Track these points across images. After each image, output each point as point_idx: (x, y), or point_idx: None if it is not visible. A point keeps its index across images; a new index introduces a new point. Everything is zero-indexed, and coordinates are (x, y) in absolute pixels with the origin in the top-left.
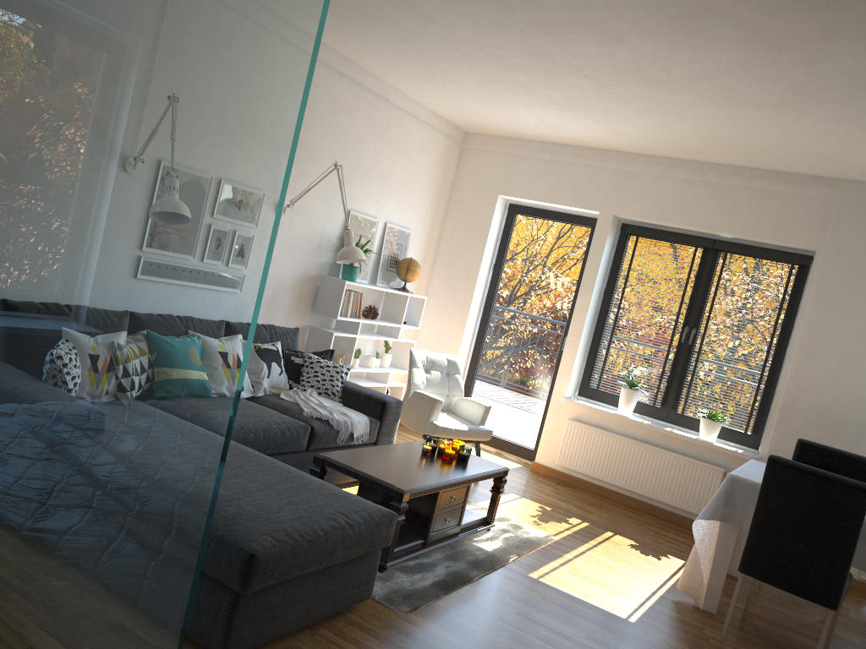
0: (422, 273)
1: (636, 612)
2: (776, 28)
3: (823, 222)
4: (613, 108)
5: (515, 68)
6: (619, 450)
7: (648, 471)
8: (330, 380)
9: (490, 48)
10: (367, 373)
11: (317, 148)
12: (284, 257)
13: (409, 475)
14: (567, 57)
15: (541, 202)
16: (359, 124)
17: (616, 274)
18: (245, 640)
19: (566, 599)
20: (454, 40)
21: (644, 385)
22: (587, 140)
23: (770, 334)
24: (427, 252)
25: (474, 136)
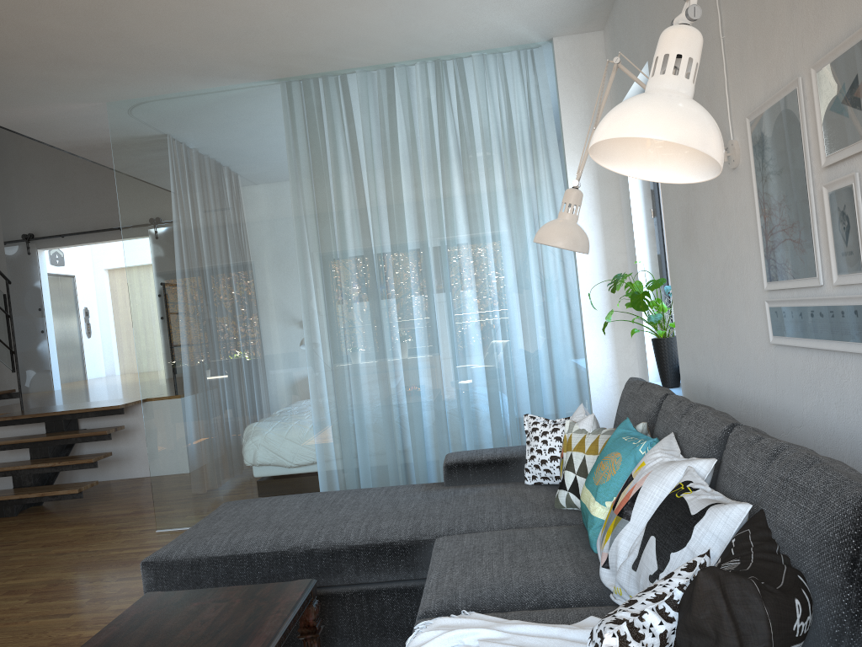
0: None
1: None
2: None
3: None
4: None
5: None
6: None
7: None
8: None
9: None
10: None
11: None
12: None
13: (151, 620)
14: None
15: None
16: None
17: None
18: None
19: None
20: None
21: None
22: None
23: None
24: None
25: None
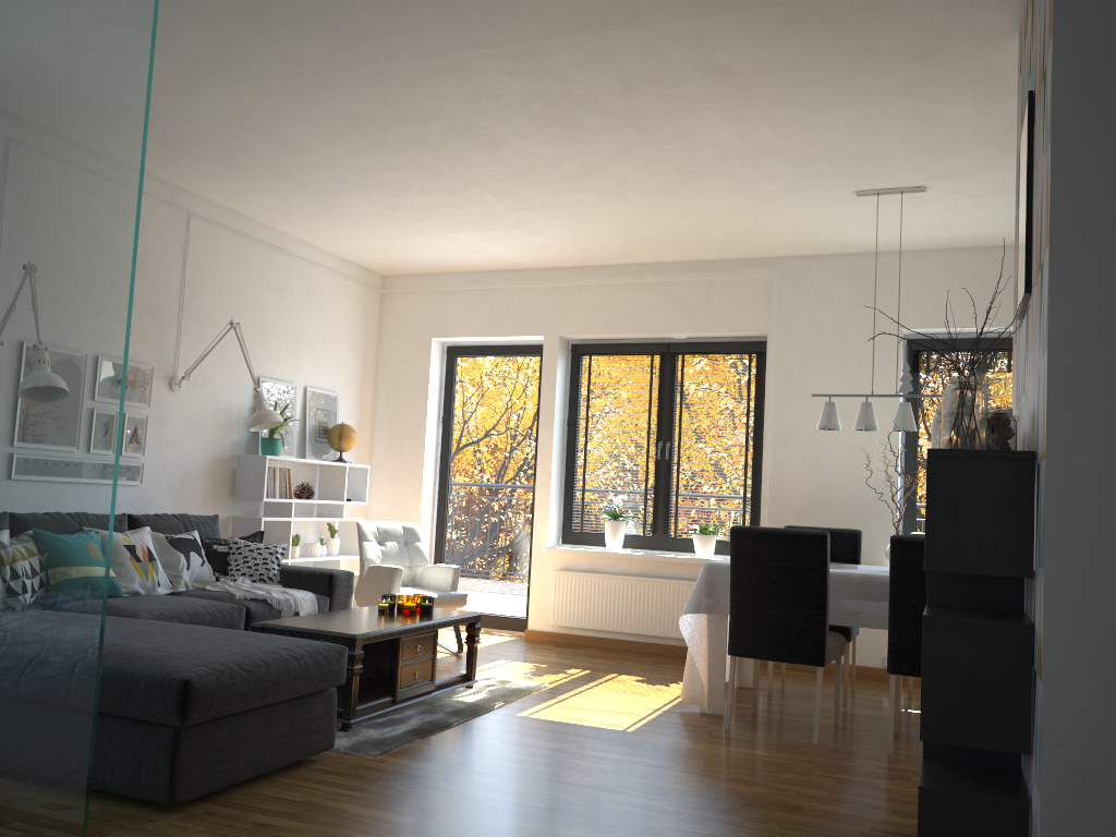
0: (361, 441)
1: (635, 724)
2: (634, 109)
3: (767, 304)
4: (525, 218)
5: (410, 189)
6: (616, 592)
7: (650, 607)
8: (264, 564)
9: (378, 172)
10: (313, 566)
11: (208, 310)
12: (188, 438)
13: (363, 625)
14: (458, 169)
15: (480, 337)
16: (253, 279)
17: (576, 400)
18: (194, 783)
19: (558, 725)
20: (338, 168)
21: (628, 514)
22: (514, 261)
23: (745, 430)
24: (362, 416)
25: (393, 279)
